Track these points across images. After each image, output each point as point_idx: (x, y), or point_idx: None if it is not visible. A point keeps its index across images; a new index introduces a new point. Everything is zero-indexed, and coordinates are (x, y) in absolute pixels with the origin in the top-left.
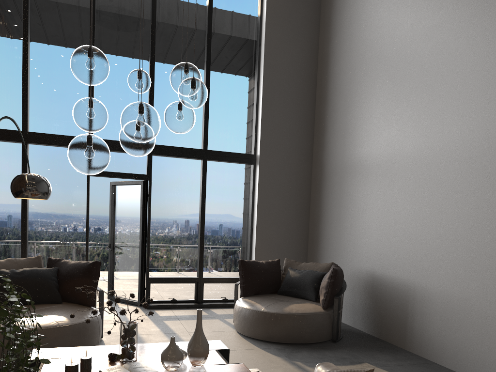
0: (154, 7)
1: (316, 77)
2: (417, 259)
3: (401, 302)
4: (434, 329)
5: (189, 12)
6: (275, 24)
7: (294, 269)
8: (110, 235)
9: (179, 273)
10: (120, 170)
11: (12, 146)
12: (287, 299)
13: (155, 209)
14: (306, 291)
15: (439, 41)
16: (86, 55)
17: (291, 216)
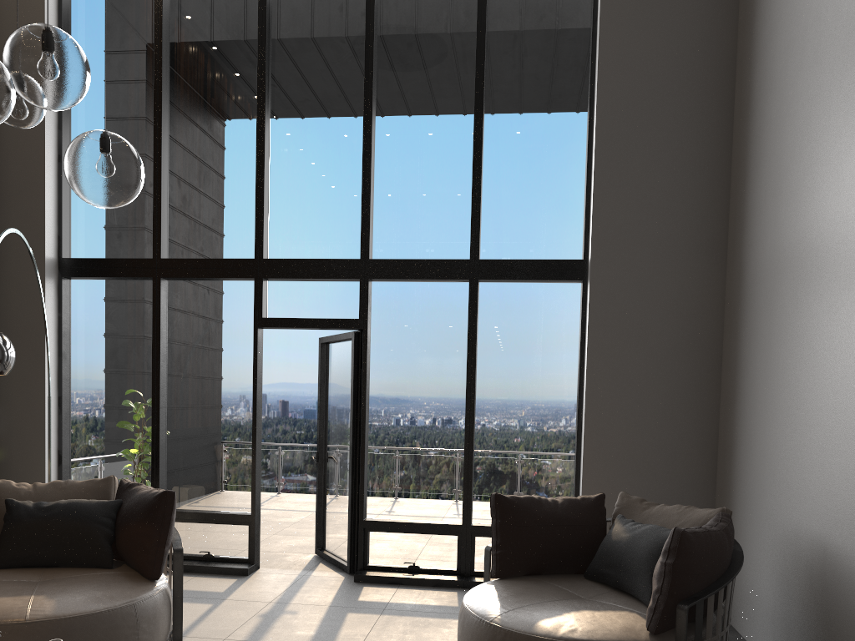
0: None
1: (734, 63)
2: None
3: None
4: None
5: None
6: None
7: (627, 519)
8: (318, 435)
9: (427, 514)
10: (315, 314)
11: (143, 286)
12: (593, 594)
13: (378, 385)
14: (635, 580)
15: None
16: None
17: (672, 393)
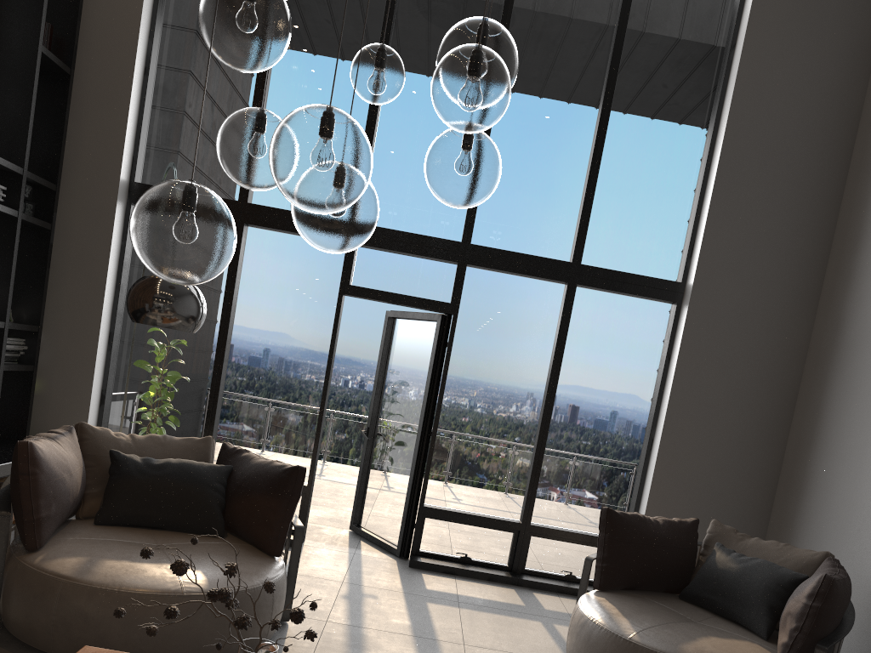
0: None
1: (858, 120)
2: None
3: None
4: None
5: None
6: (775, 0)
7: (728, 549)
8: (371, 411)
9: (486, 508)
10: (402, 289)
11: None
12: (699, 618)
13: (457, 372)
14: (747, 610)
15: None
16: None
17: (746, 426)
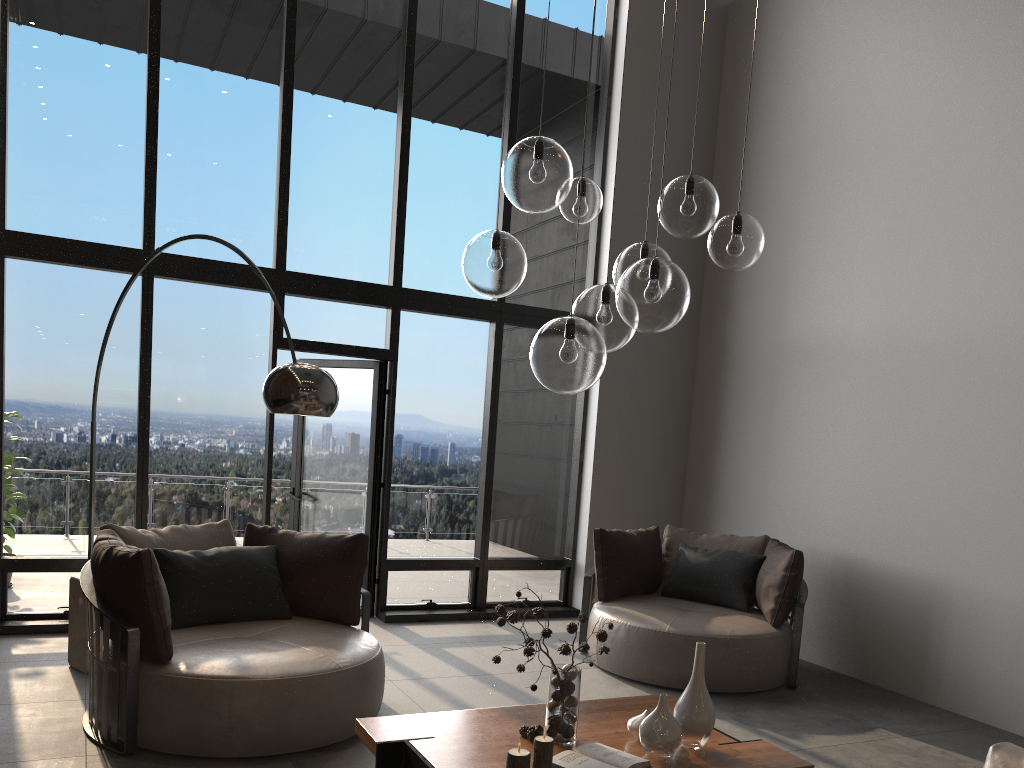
0: (413, 4)
1: (712, 166)
2: (955, 537)
3: (915, 613)
4: (992, 666)
5: (477, 18)
6: (643, 57)
7: (692, 547)
8: (295, 469)
9: (442, 551)
10: (335, 338)
11: (119, 281)
12: (690, 606)
13: (399, 419)
14: (726, 592)
15: (1019, 135)
16: (549, 160)
17: (657, 440)
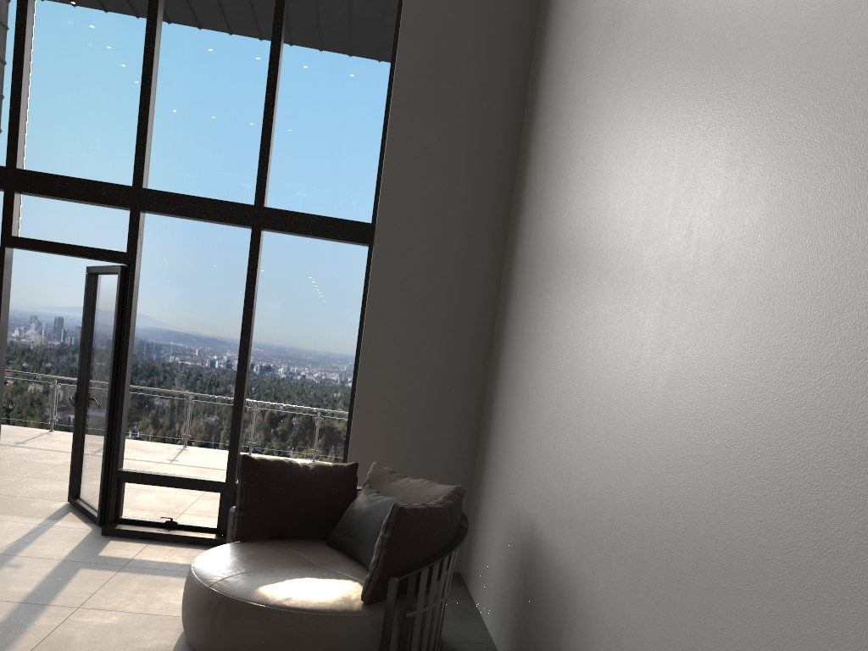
0: None
1: (531, 49)
2: (589, 512)
3: (555, 617)
4: None
5: None
6: None
7: (372, 490)
8: (79, 374)
9: (190, 468)
10: (77, 240)
11: None
12: (327, 562)
13: (145, 327)
14: (366, 550)
15: None
16: None
17: (444, 369)
